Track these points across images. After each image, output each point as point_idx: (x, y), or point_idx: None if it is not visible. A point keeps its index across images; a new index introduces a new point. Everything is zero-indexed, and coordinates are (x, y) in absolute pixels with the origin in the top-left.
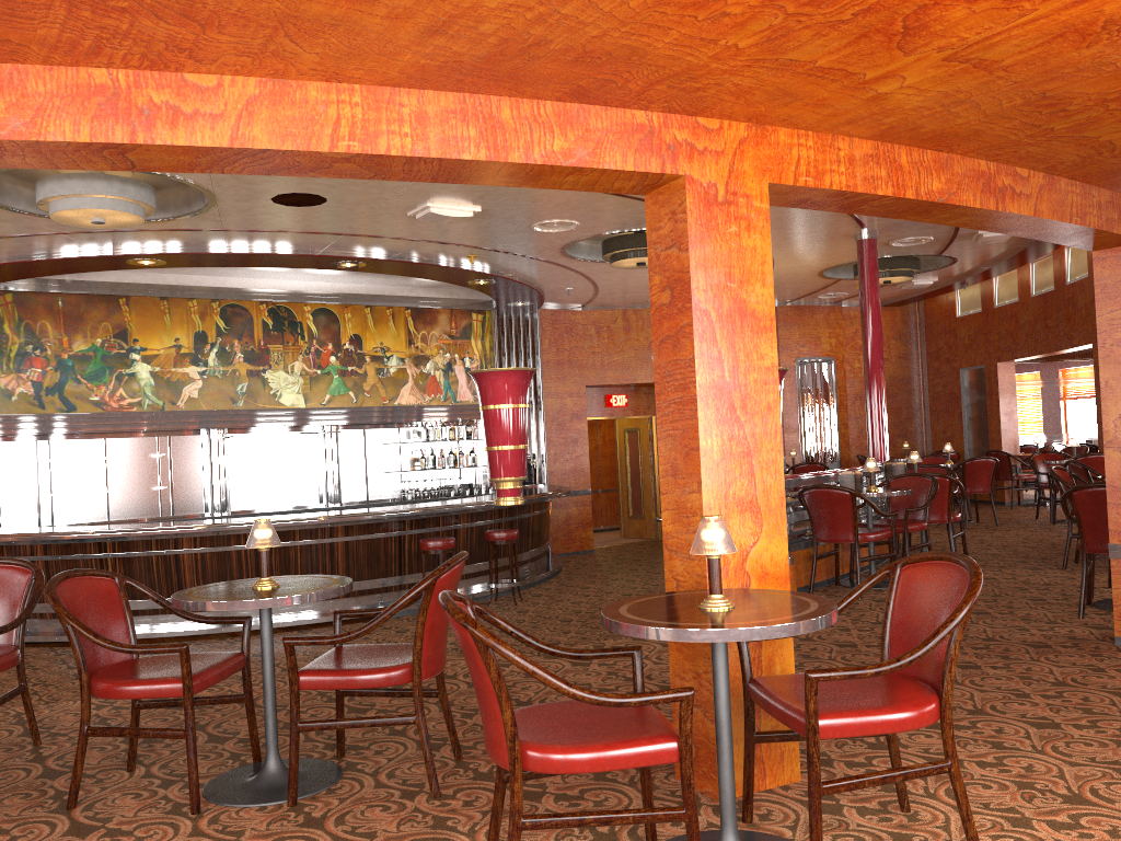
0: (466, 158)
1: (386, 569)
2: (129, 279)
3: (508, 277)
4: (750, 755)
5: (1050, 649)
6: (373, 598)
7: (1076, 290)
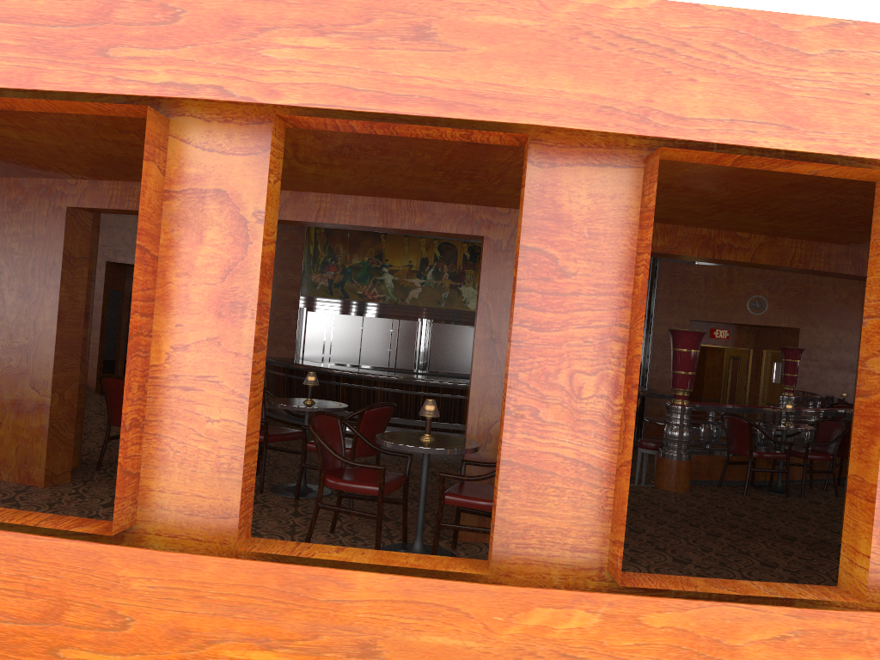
0: (372, 226)
1: None
2: None
3: None
4: (457, 516)
5: (789, 541)
6: None
7: None
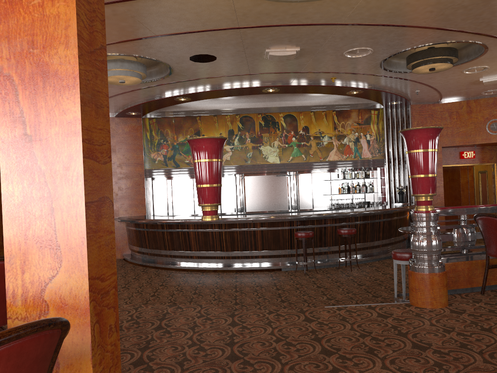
0: None
1: (283, 246)
2: (200, 108)
3: (368, 88)
4: None
5: None
6: (277, 259)
7: None
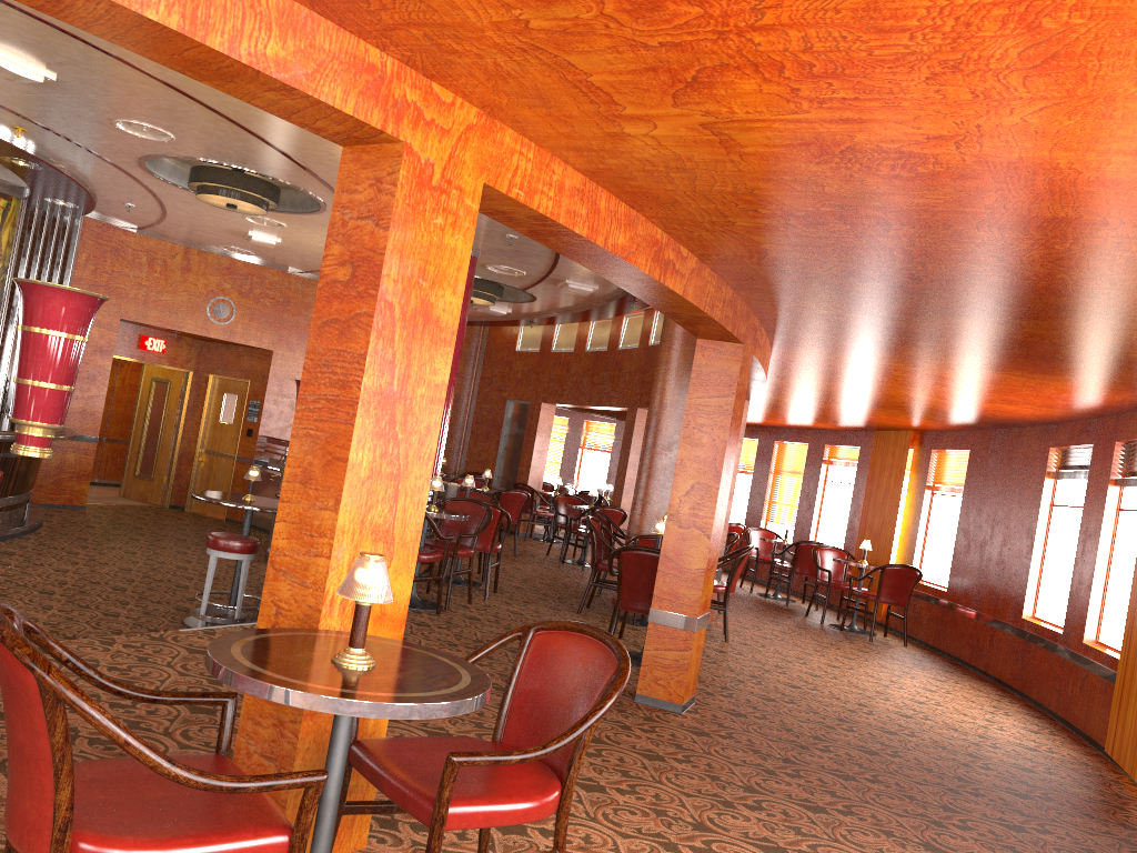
0: (151, 17)
1: None
2: None
3: (59, 168)
4: (334, 828)
5: None
6: None
7: (625, 357)
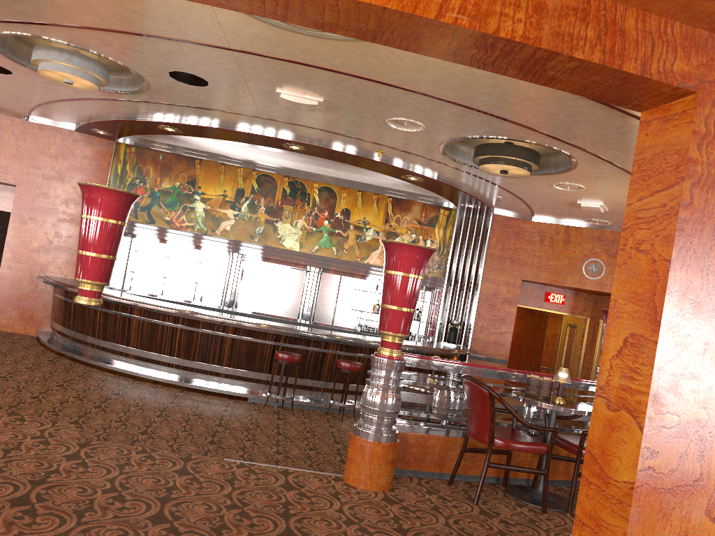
0: None
1: (259, 367)
2: (203, 148)
3: (429, 176)
4: None
5: None
6: (247, 384)
7: None
